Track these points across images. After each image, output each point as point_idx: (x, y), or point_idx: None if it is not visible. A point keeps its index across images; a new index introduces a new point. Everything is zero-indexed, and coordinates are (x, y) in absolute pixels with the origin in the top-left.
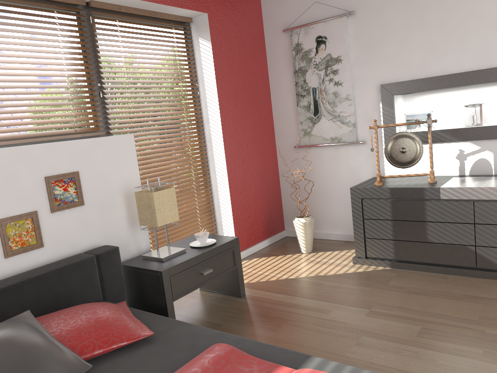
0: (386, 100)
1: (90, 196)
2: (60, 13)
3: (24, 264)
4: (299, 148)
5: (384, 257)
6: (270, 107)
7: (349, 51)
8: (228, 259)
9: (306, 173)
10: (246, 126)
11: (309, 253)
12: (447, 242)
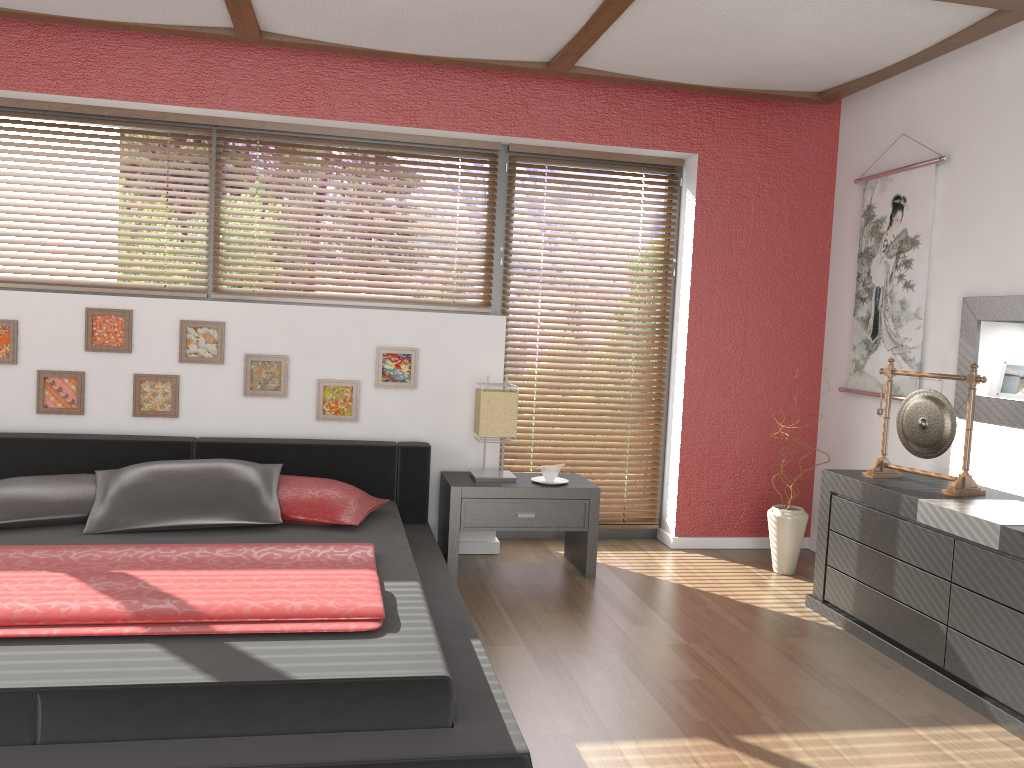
0: (966, 329)
1: (426, 381)
2: (466, 161)
3: (333, 433)
4: (847, 394)
5: (842, 608)
6: (821, 311)
7: (933, 227)
8: (572, 513)
9: (849, 440)
10: (747, 336)
11: (781, 575)
12: (915, 605)
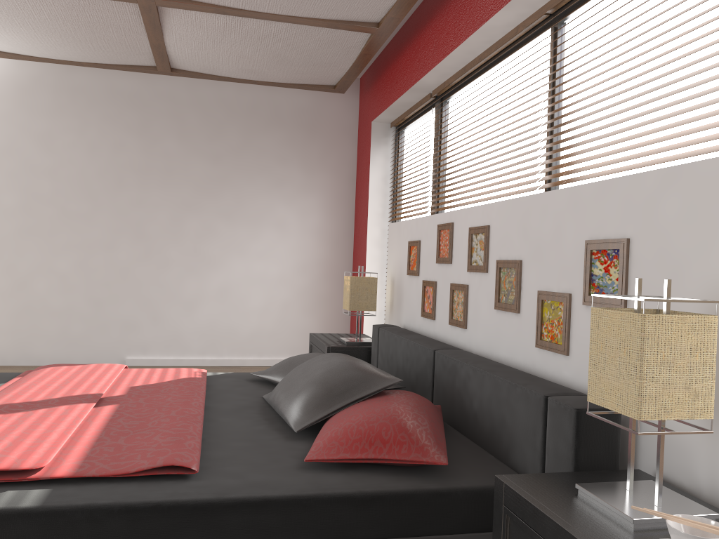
0: None
1: None
2: None
3: (549, 368)
4: None
5: None
6: None
7: None
8: None
9: None
10: None
11: None
12: None
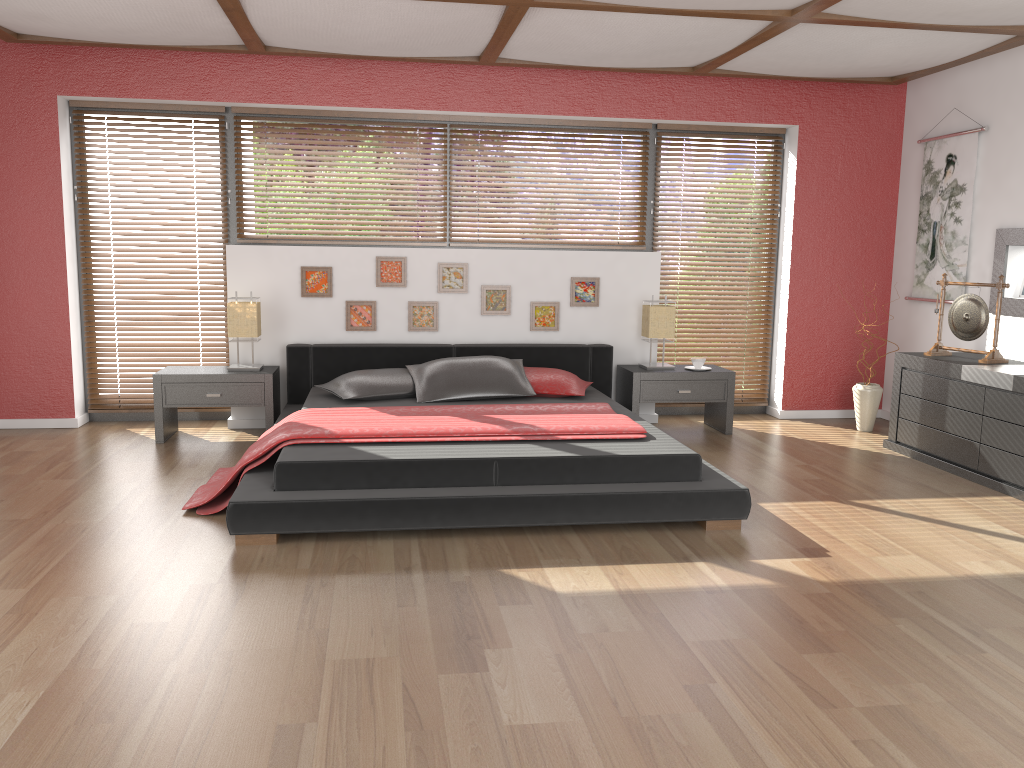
0: (998, 251)
1: (605, 301)
2: (626, 138)
3: (542, 339)
4: (910, 301)
5: (909, 444)
6: (891, 240)
7: (976, 178)
8: (715, 390)
9: (912, 335)
10: (835, 260)
11: (863, 432)
12: (959, 434)
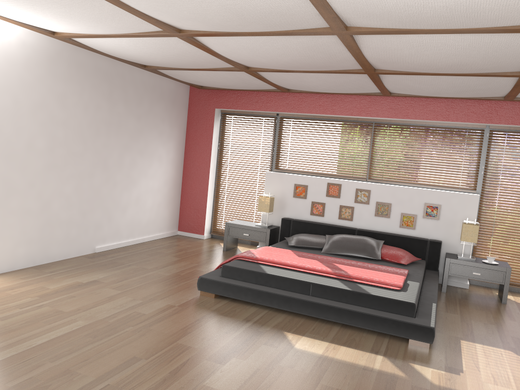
0: None
1: (443, 217)
2: (469, 132)
3: (405, 232)
4: None
5: None
6: None
7: None
8: (497, 276)
9: None
10: None
11: None
12: None
